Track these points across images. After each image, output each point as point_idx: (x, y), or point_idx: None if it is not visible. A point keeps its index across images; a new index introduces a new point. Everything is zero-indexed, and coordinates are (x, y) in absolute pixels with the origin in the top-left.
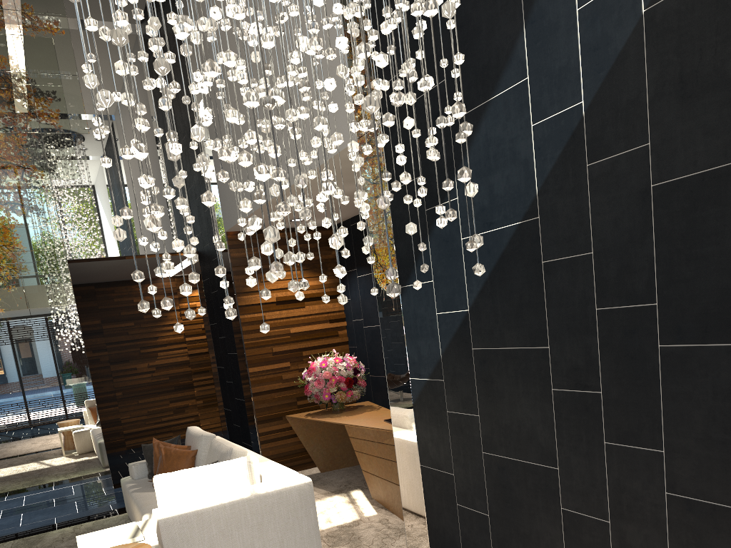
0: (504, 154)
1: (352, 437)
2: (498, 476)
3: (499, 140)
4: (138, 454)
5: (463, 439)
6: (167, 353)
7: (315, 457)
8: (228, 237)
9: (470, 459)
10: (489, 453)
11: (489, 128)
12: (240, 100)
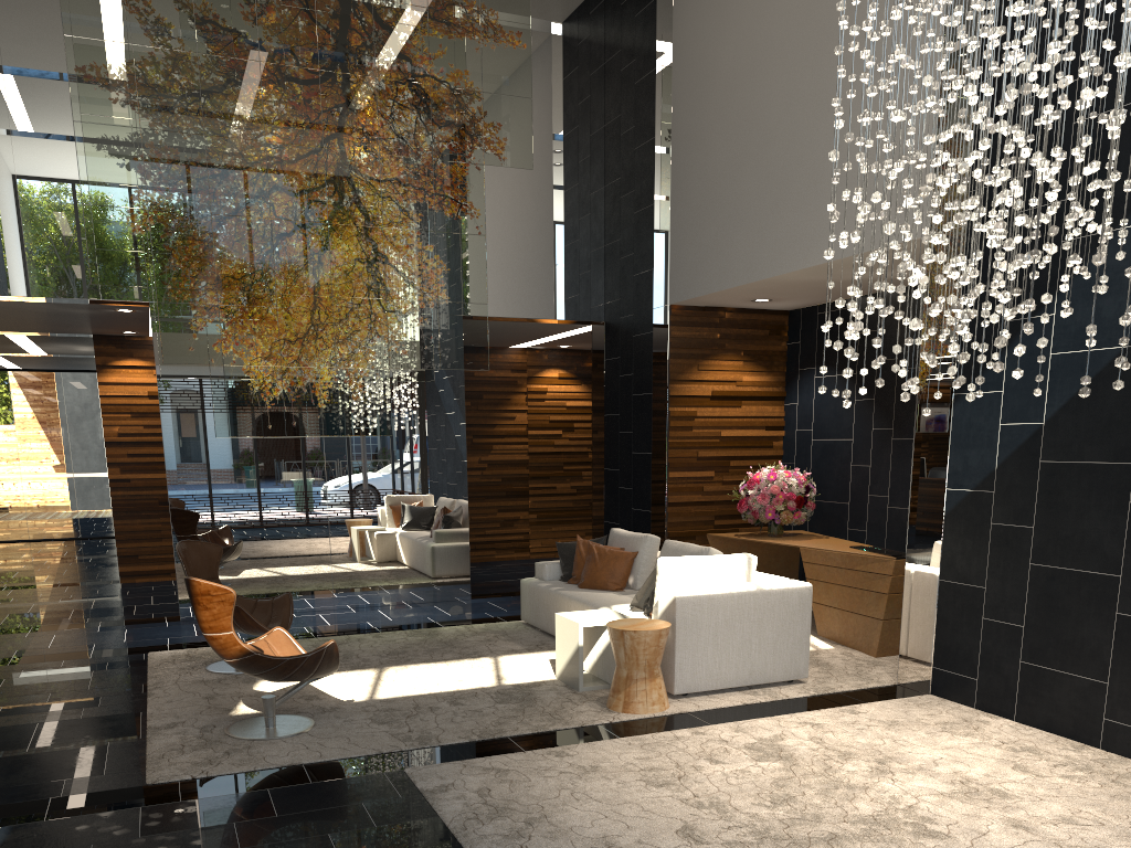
0: (1121, 282)
1: (807, 561)
2: (1045, 586)
3: (1117, 269)
4: None
5: (1007, 551)
6: (503, 447)
7: None
8: (672, 311)
9: (1011, 570)
10: (1038, 564)
11: (1108, 256)
12: (742, 157)
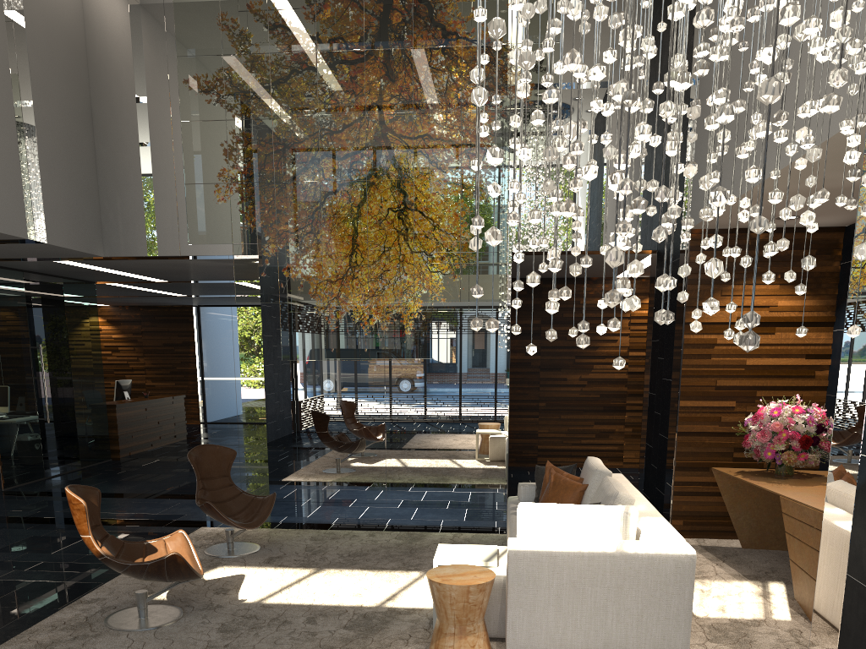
0: None
1: (785, 513)
2: None
3: None
4: None
5: None
6: (603, 367)
7: (738, 527)
8: (692, 236)
9: None
10: None
11: None
12: (739, 60)
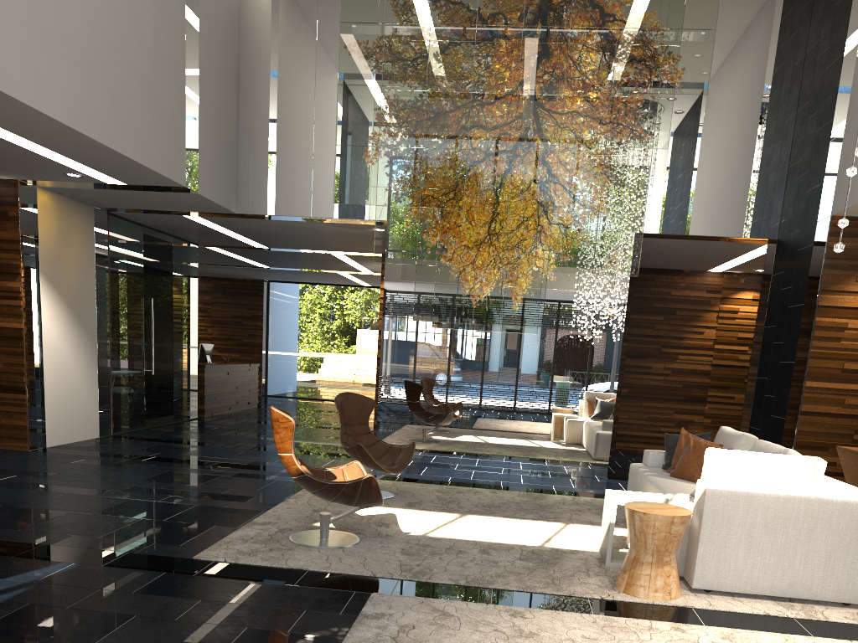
0: None
1: None
2: None
3: None
4: (627, 458)
5: None
6: (688, 358)
7: None
8: (833, 222)
9: None
10: None
11: None
12: None
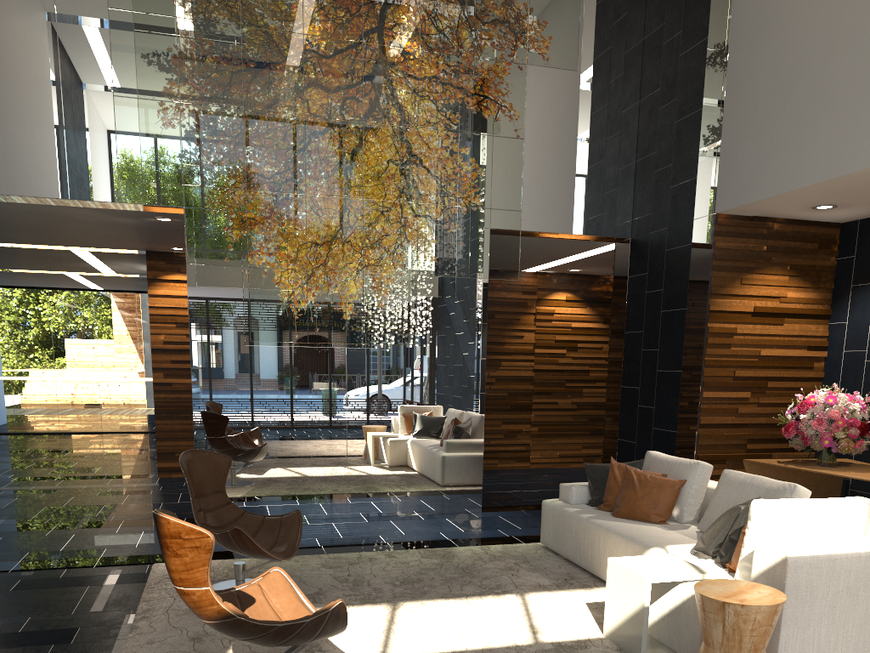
0: None
1: None
2: None
3: None
4: None
5: None
6: (511, 364)
7: None
8: (718, 220)
9: None
10: None
11: None
12: (833, 33)
